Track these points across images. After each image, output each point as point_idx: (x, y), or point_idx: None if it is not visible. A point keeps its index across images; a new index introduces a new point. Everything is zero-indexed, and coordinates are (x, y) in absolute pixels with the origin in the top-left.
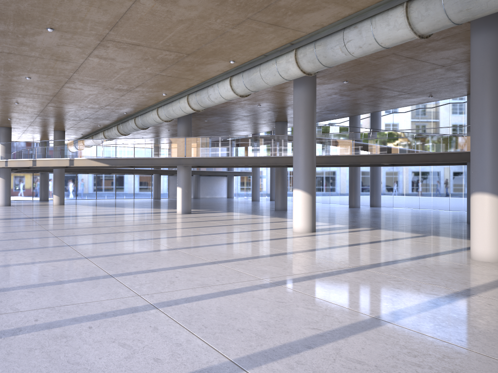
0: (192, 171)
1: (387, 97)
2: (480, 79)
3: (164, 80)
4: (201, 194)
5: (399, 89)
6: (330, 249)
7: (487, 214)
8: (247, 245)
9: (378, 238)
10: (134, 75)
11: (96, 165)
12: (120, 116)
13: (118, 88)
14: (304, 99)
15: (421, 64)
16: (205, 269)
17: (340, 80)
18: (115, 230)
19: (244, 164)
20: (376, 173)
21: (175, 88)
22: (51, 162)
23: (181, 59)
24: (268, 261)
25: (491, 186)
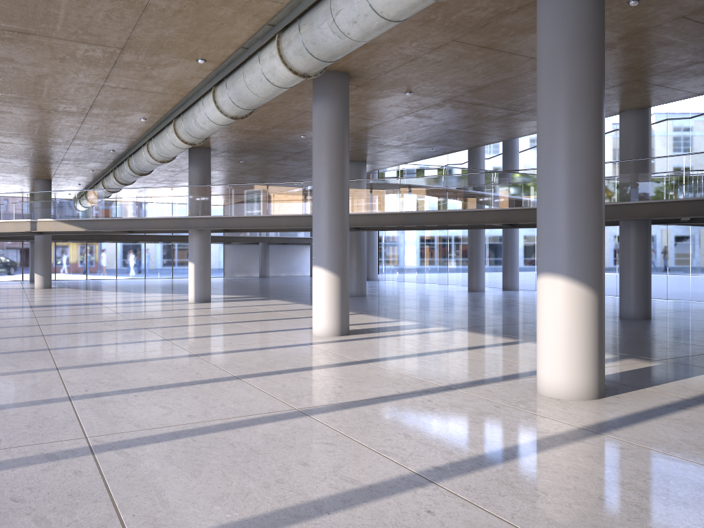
0: (253, 237)
1: (492, 119)
2: (547, 71)
3: (123, 96)
4: (272, 272)
5: (502, 104)
6: (318, 369)
7: (557, 313)
8: (190, 362)
9: (432, 347)
10: (70, 87)
11: (67, 229)
12: (110, 156)
13: (65, 110)
14: (326, 121)
15: (513, 60)
16: (26, 414)
17: (399, 90)
18: (36, 332)
19: (281, 226)
20: (511, 238)
21: (151, 108)
22: (5, 226)
23: (116, 57)
24: (171, 394)
25: (564, 262)
